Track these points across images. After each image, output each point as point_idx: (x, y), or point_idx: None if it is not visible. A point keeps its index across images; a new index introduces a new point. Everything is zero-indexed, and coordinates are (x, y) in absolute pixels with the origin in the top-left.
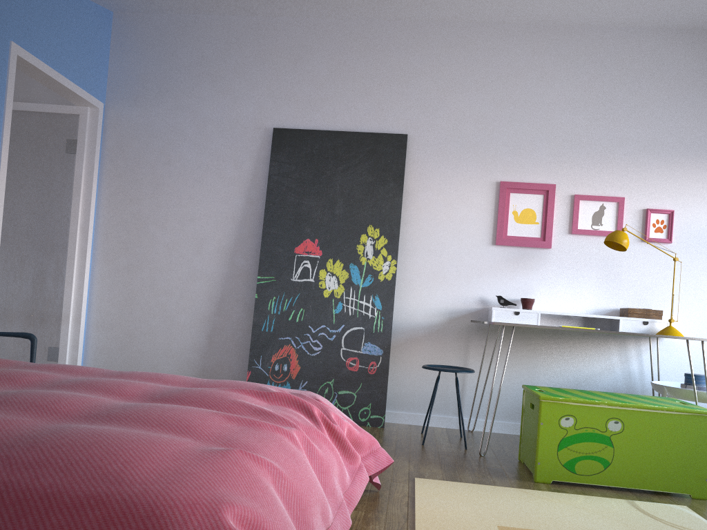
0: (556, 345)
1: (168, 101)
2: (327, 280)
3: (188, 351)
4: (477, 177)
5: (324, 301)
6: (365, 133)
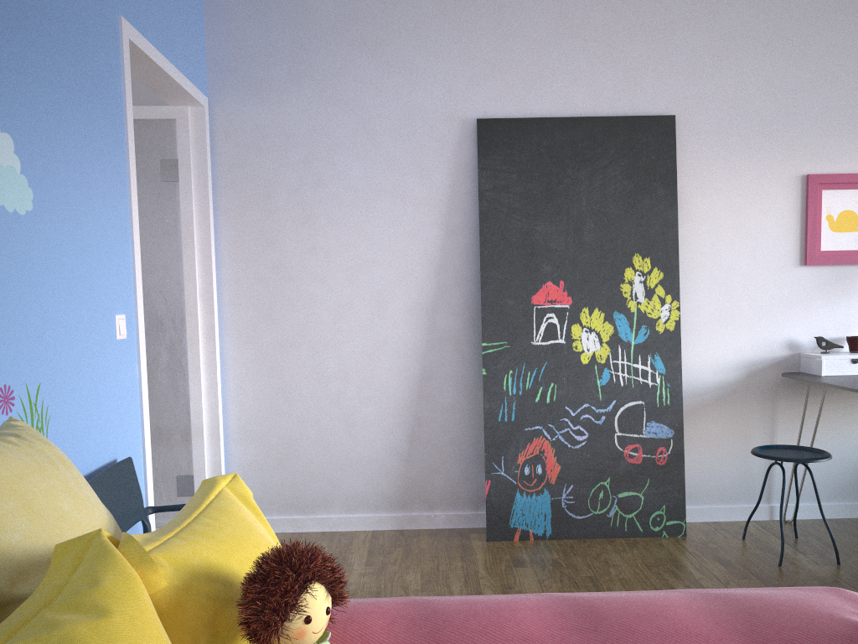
0: None
1: (307, 88)
2: (584, 339)
3: (382, 457)
4: (774, 171)
5: (583, 369)
6: (614, 118)
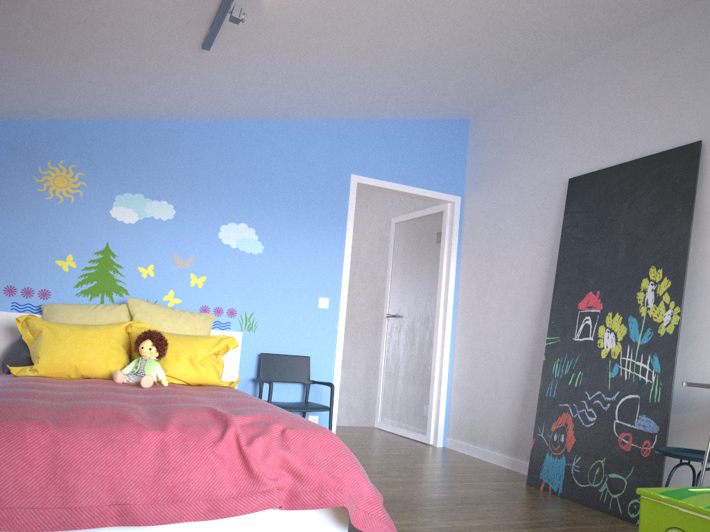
0: None
1: (498, 180)
2: (605, 338)
3: (508, 415)
4: None
5: (601, 362)
6: (652, 155)
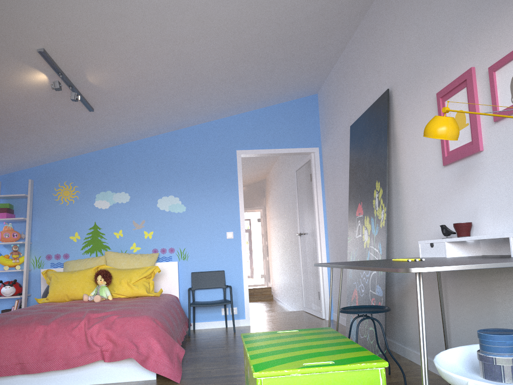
0: (508, 281)
1: (330, 133)
2: (364, 234)
3: None
4: (426, 99)
5: (364, 251)
6: (374, 103)
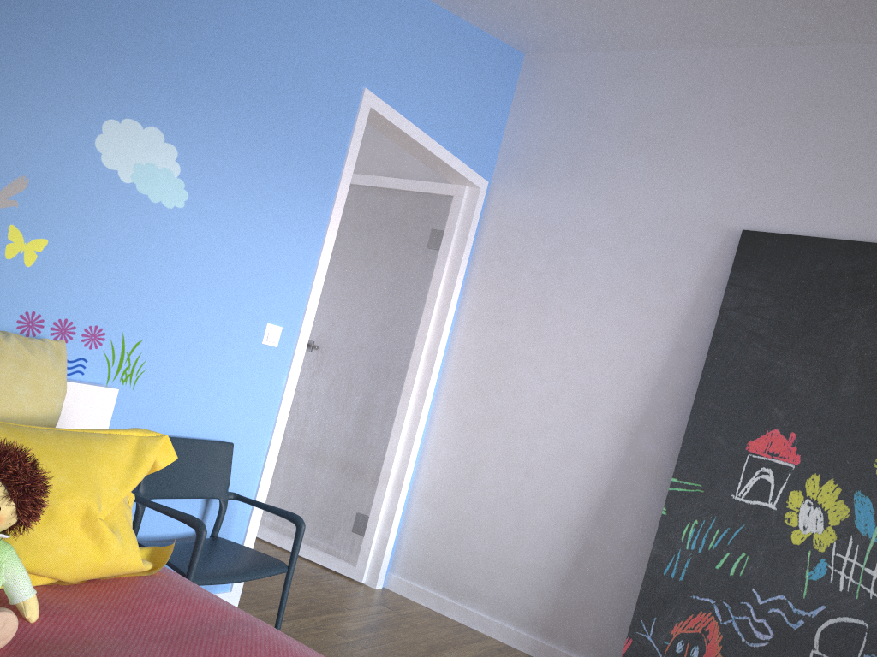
0: None
1: (577, 181)
2: (803, 513)
3: (540, 570)
4: None
5: (791, 550)
6: None
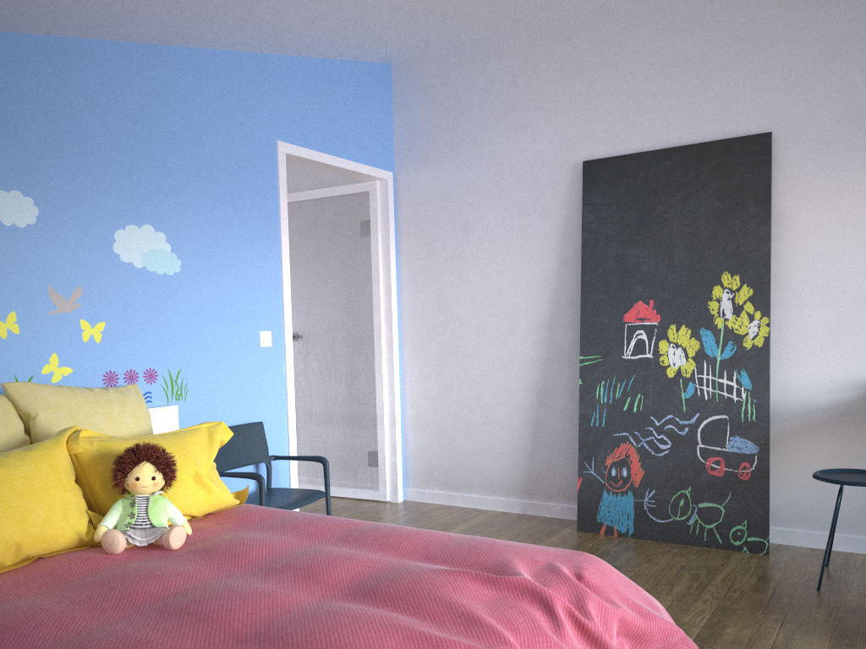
0: None
1: (458, 154)
2: (670, 354)
3: (511, 451)
4: None
5: (669, 382)
6: (707, 143)
